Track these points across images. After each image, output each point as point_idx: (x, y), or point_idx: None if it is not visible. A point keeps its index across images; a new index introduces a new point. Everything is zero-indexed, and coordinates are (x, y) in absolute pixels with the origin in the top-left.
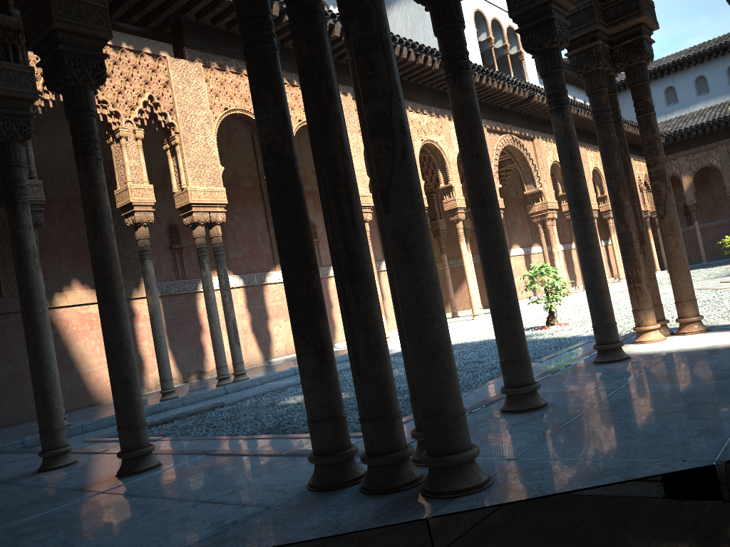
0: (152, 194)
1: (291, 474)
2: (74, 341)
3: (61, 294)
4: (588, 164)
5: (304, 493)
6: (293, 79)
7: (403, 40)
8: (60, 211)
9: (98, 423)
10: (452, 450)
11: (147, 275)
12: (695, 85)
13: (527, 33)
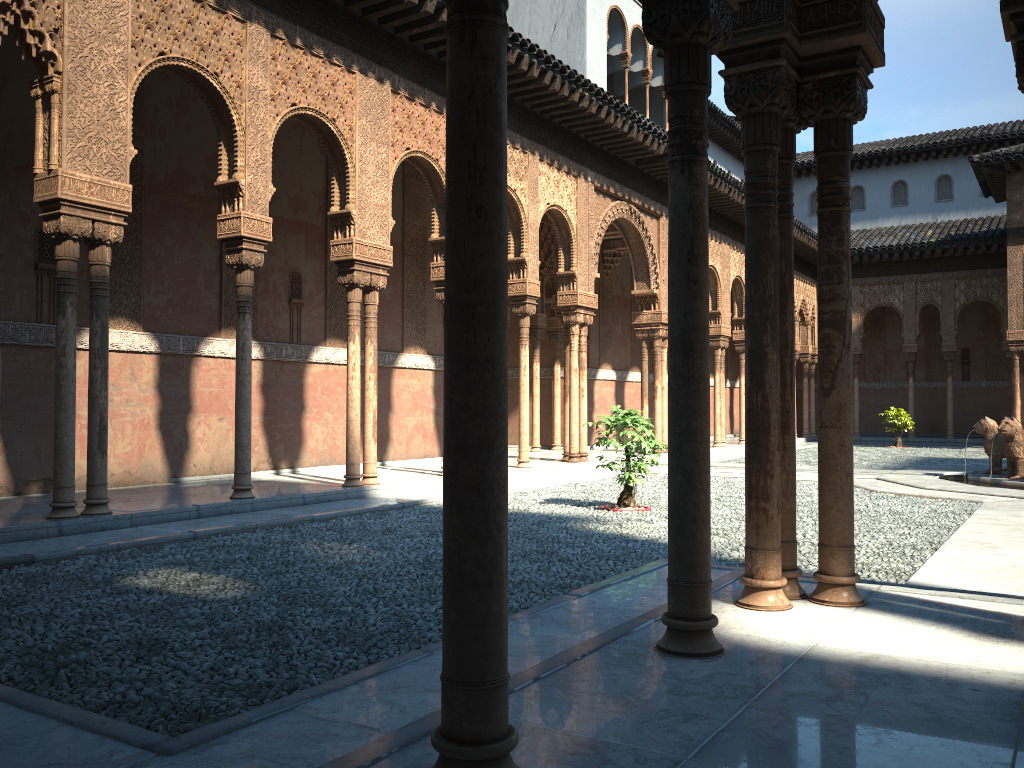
0: None
1: None
2: None
3: None
4: (729, 270)
5: None
6: (296, 35)
7: None
8: None
9: None
10: None
11: None
12: (891, 191)
13: (657, 6)
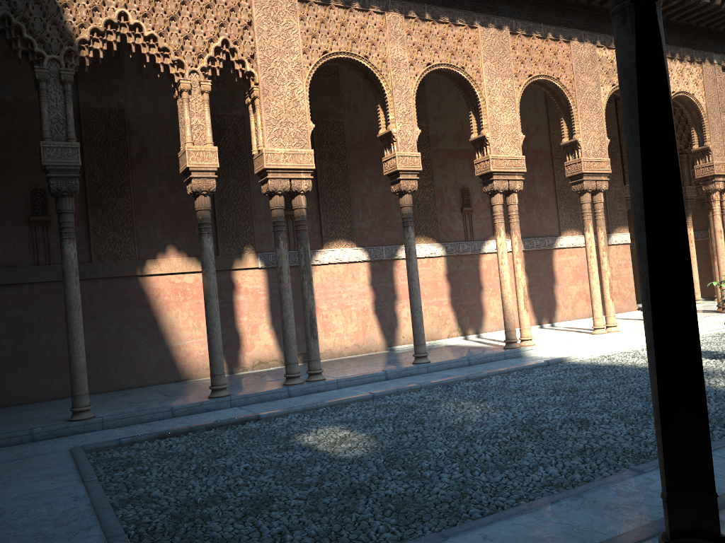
0: (215, 158)
1: None
2: (165, 312)
3: (154, 261)
4: None
5: None
6: (424, 11)
7: None
8: (160, 172)
9: (122, 419)
10: None
11: (203, 253)
12: None
13: None
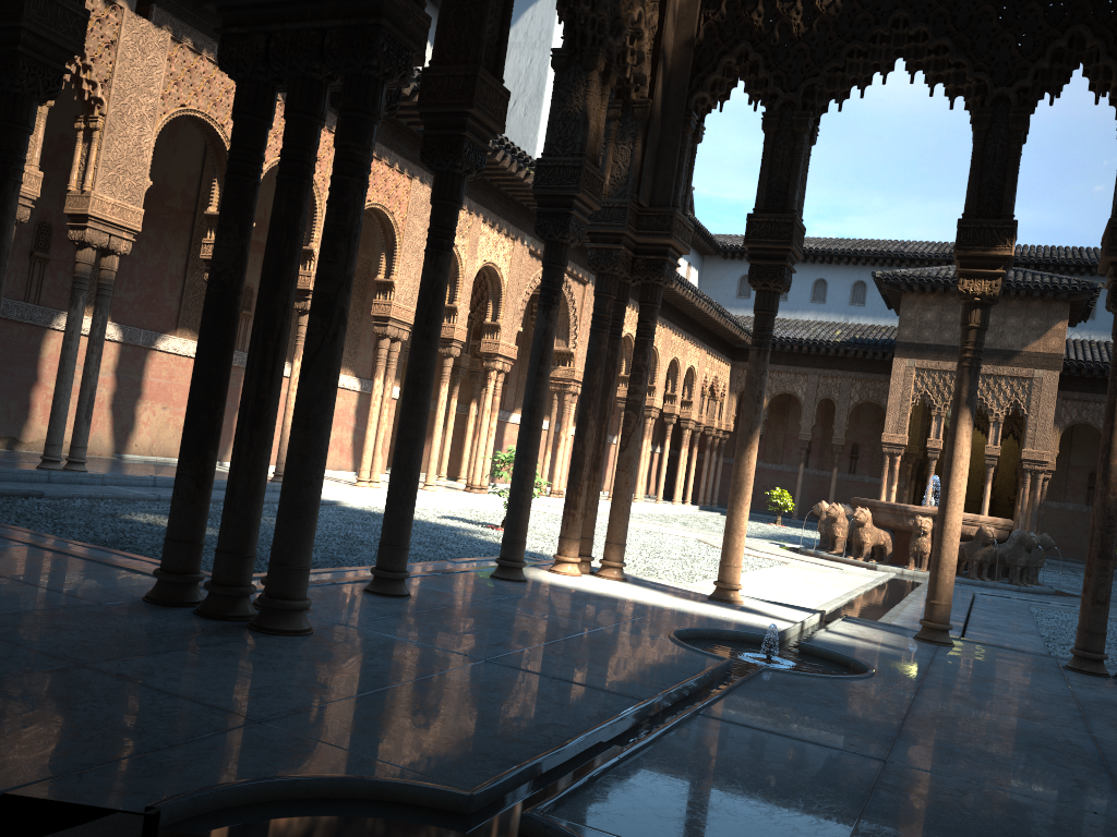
0: (38, 185)
1: (129, 585)
2: None
3: None
4: None
5: (139, 602)
6: None
7: None
8: None
9: None
10: (286, 596)
11: None
12: (813, 287)
13: (543, 217)
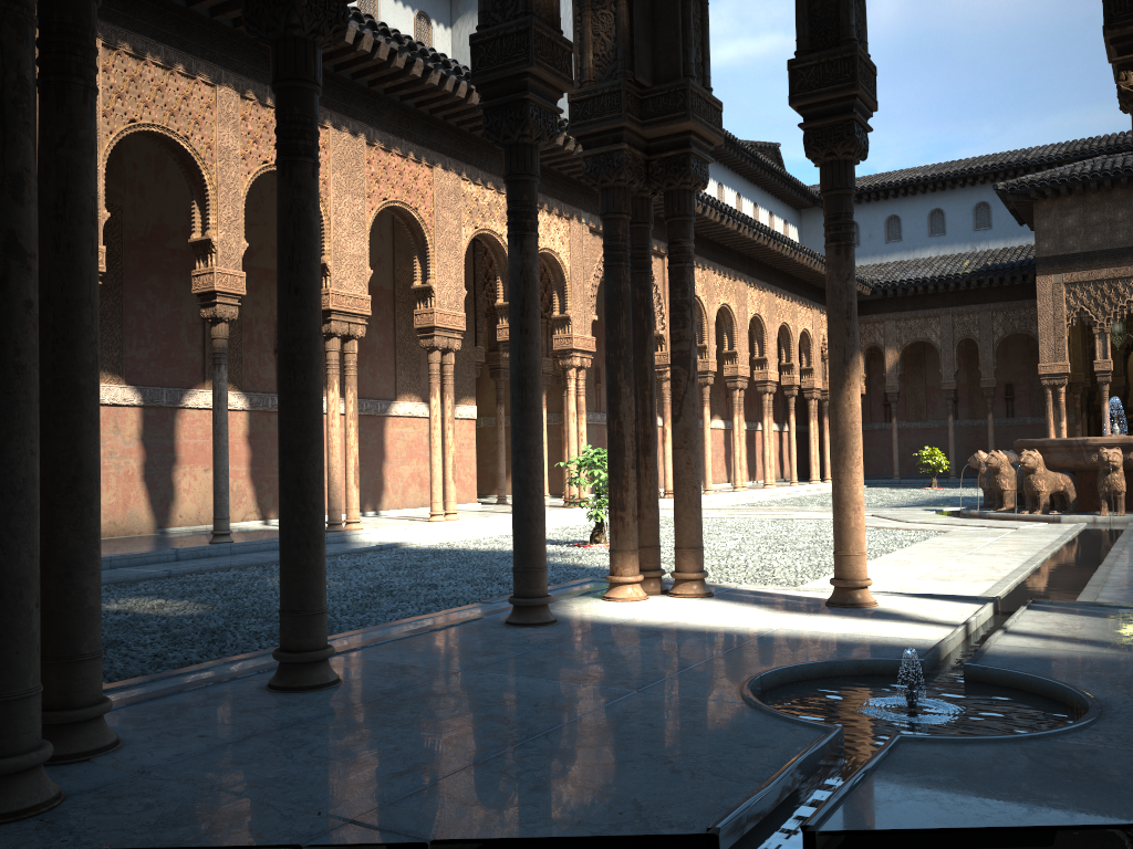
0: None
1: None
2: None
3: None
4: (746, 308)
5: None
6: (266, 95)
7: (463, 71)
8: None
9: None
10: None
11: None
12: (928, 220)
13: (493, 114)
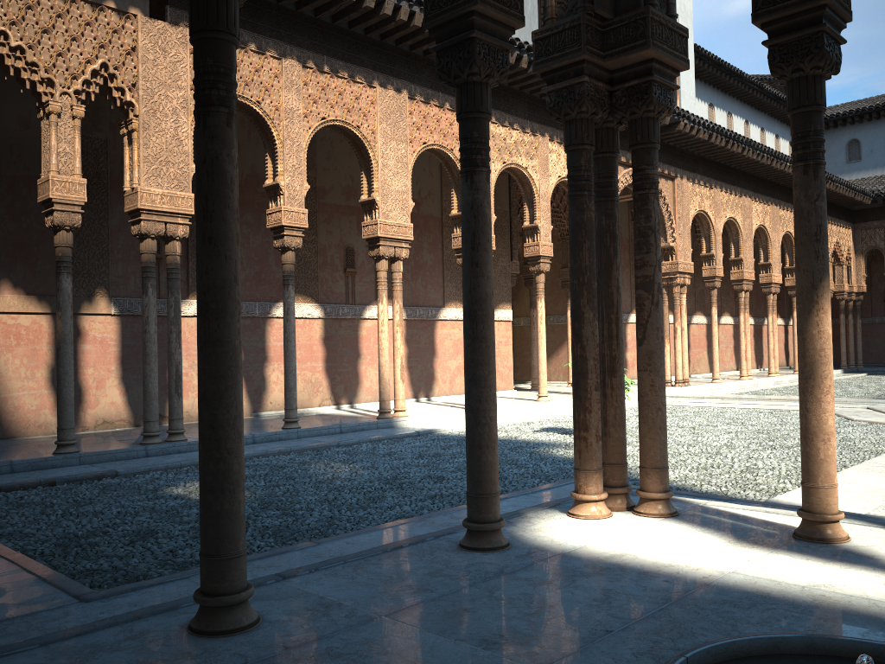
0: (83, 191)
1: None
2: None
3: None
4: (751, 220)
5: None
6: (323, 63)
7: None
8: None
9: None
10: None
11: (61, 294)
12: None
13: (444, 55)
